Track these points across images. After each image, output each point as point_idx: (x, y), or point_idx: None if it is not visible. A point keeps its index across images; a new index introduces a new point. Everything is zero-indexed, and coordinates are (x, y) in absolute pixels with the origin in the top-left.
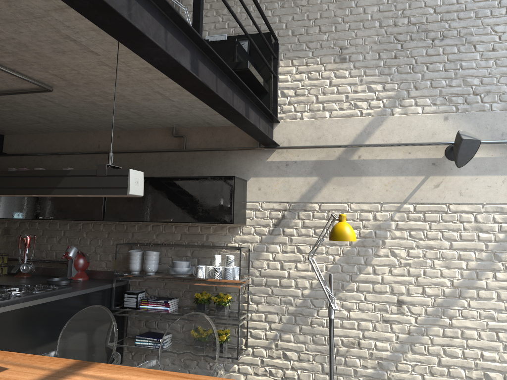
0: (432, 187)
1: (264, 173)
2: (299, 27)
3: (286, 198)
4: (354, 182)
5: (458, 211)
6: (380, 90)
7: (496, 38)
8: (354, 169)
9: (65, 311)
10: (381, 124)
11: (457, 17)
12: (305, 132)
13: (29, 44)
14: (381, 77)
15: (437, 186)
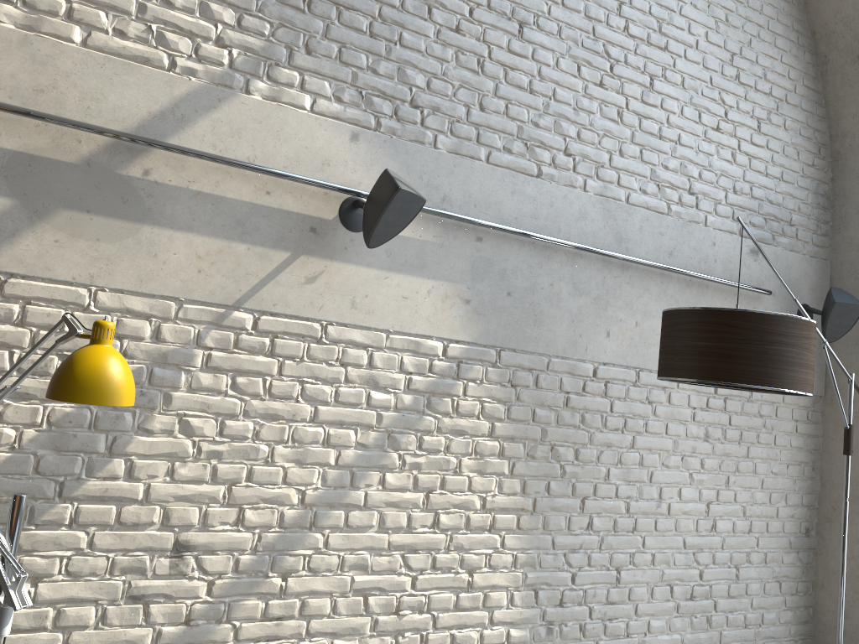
0: (301, 281)
1: None
2: None
3: None
4: (120, 236)
5: (343, 340)
6: (229, 23)
7: (466, 10)
8: (125, 202)
9: None
10: (217, 107)
11: None
12: None
13: None
14: None
15: (312, 280)
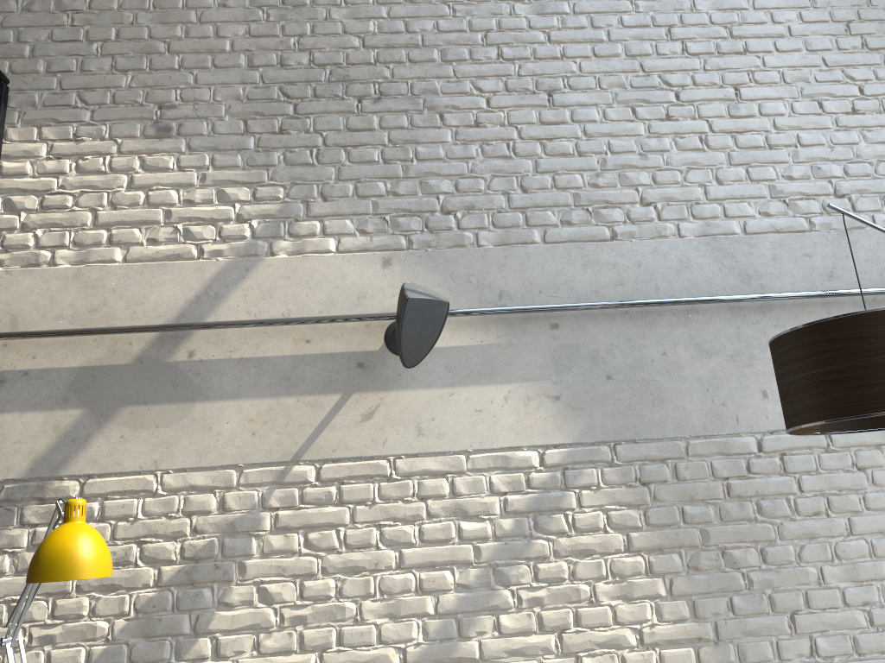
0: (358, 420)
1: None
2: (65, 57)
3: None
4: (176, 418)
5: (416, 472)
6: (245, 199)
7: (481, 102)
8: (176, 386)
9: None
10: (246, 276)
11: (407, 57)
12: (58, 298)
13: None
14: (249, 171)
15: (369, 416)
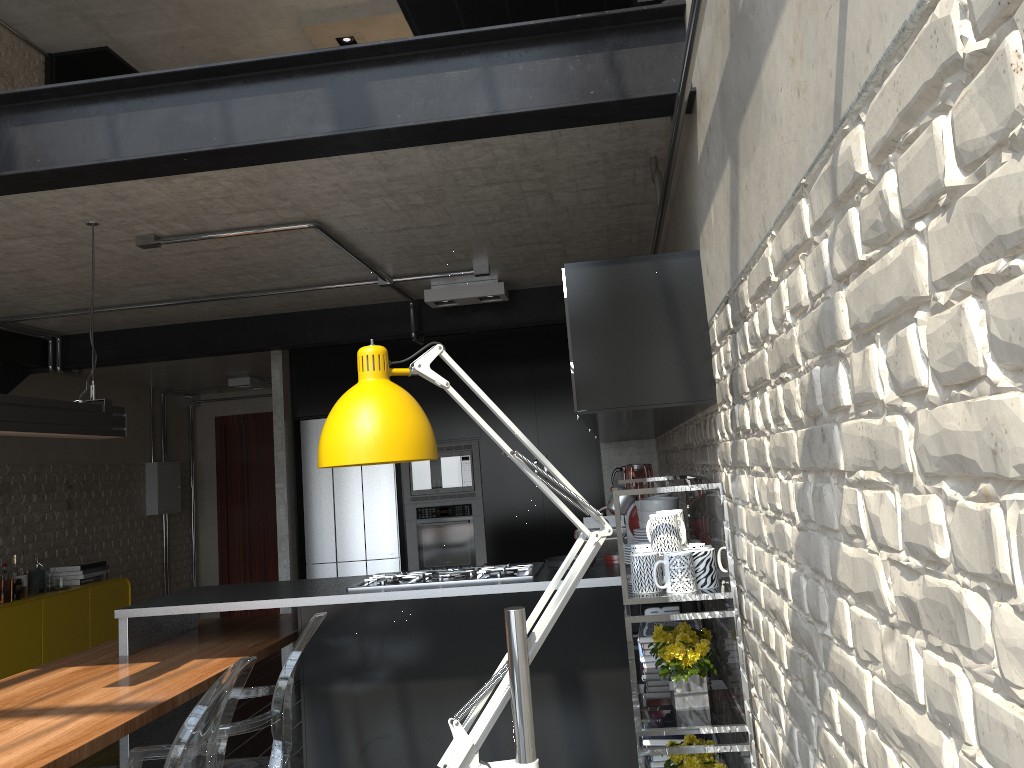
0: None
1: (703, 211)
2: None
3: (723, 281)
4: (759, 120)
5: None
6: None
7: None
8: (749, 54)
9: (472, 622)
10: None
11: None
12: None
13: (100, 209)
14: None
15: None
